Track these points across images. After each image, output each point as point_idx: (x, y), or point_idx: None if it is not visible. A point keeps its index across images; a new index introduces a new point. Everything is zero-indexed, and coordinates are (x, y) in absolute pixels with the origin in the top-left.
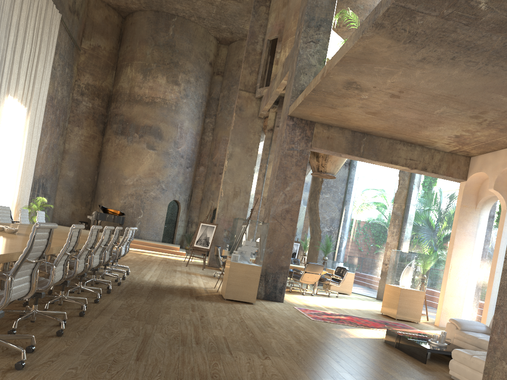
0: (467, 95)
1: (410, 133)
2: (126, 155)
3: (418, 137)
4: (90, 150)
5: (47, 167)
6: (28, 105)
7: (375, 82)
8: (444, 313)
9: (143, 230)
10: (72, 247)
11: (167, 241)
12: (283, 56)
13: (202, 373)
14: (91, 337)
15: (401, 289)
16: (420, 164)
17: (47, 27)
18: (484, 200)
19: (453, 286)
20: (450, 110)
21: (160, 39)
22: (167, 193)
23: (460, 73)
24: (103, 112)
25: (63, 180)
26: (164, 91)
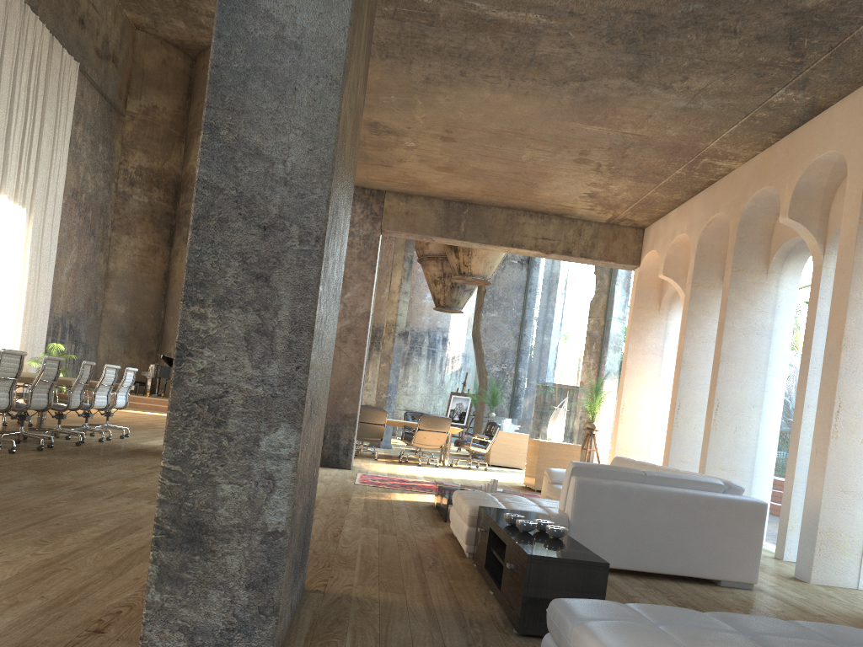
0: (536, 128)
1: (525, 197)
2: None
3: (541, 202)
4: (150, 270)
5: (77, 300)
6: (29, 205)
7: (402, 121)
8: None
9: None
10: None
11: None
12: None
13: (16, 507)
14: None
15: (541, 442)
16: (559, 244)
17: (55, 85)
18: (670, 295)
19: (629, 435)
20: (538, 153)
21: None
22: None
23: (494, 96)
24: (168, 210)
25: (109, 319)
26: None
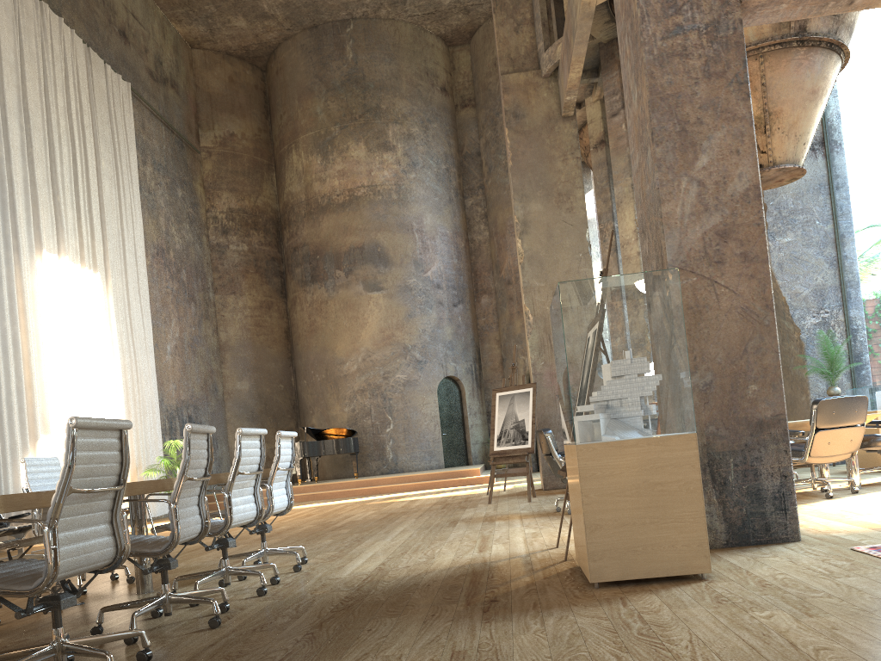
0: None
1: None
2: (331, 318)
3: None
4: (268, 330)
5: (191, 384)
6: (103, 268)
7: None
8: None
9: (403, 453)
10: None
11: (455, 462)
12: None
13: None
14: None
15: None
16: None
17: (104, 111)
18: None
19: None
20: None
21: (334, 75)
22: (429, 366)
23: None
24: (272, 254)
25: (233, 401)
26: (368, 171)
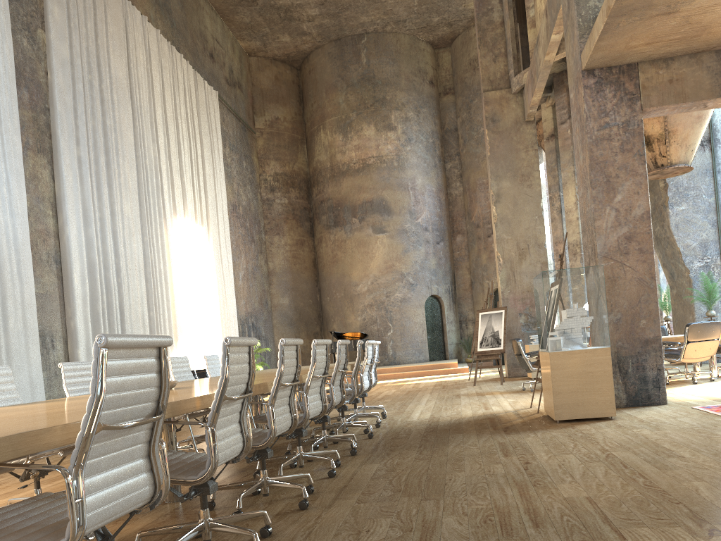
0: None
1: None
2: (349, 252)
3: None
4: (301, 261)
5: (253, 300)
6: (206, 223)
7: None
8: None
9: (399, 350)
10: (243, 384)
11: (436, 357)
12: (541, 3)
13: None
14: None
15: None
16: None
17: (204, 114)
18: None
19: None
20: None
21: (352, 75)
22: (419, 288)
23: None
24: (304, 205)
25: (278, 312)
26: (376, 145)
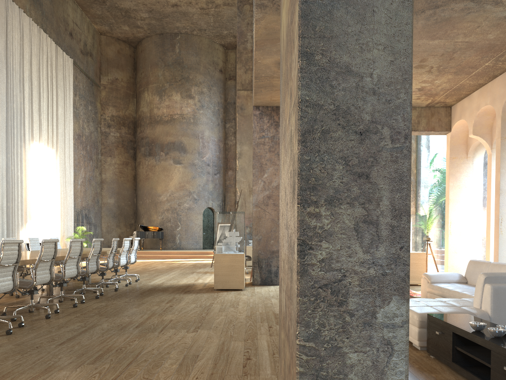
0: None
1: None
2: (156, 174)
3: None
4: (125, 175)
5: (87, 199)
6: (55, 147)
7: None
8: (451, 271)
9: (183, 241)
10: (14, 259)
11: (208, 247)
12: None
13: (110, 348)
14: (37, 333)
15: None
16: None
17: (61, 74)
18: (474, 147)
19: (456, 242)
20: None
21: (168, 59)
22: (200, 202)
23: None
24: (131, 138)
25: (105, 207)
26: (180, 107)
